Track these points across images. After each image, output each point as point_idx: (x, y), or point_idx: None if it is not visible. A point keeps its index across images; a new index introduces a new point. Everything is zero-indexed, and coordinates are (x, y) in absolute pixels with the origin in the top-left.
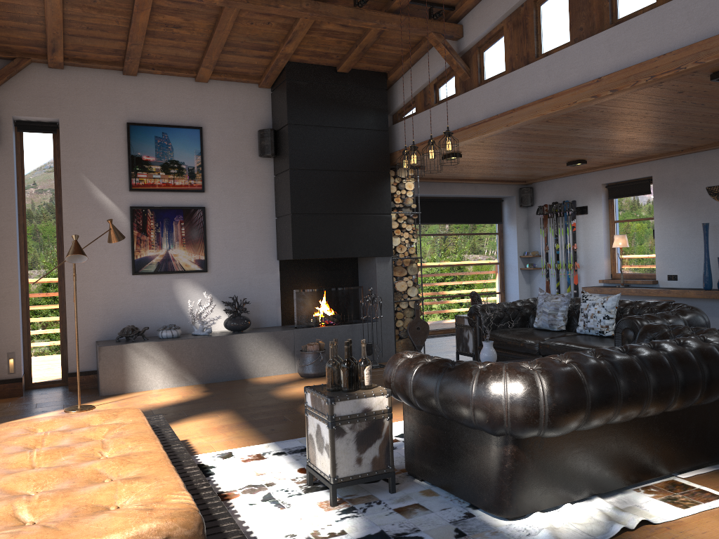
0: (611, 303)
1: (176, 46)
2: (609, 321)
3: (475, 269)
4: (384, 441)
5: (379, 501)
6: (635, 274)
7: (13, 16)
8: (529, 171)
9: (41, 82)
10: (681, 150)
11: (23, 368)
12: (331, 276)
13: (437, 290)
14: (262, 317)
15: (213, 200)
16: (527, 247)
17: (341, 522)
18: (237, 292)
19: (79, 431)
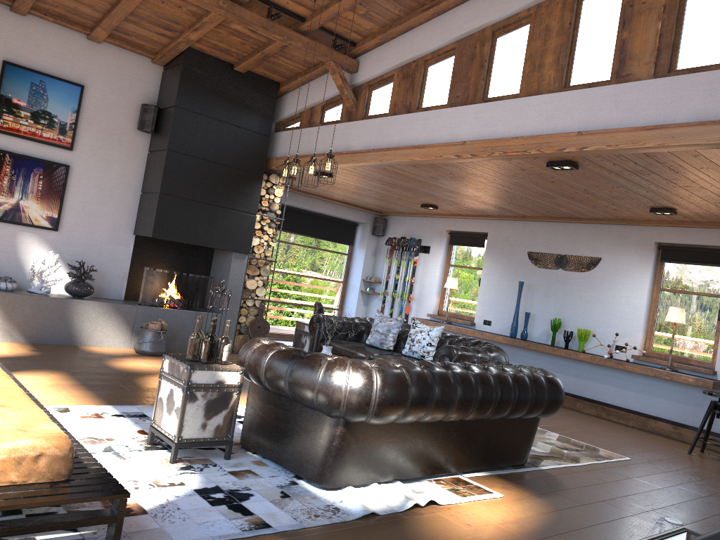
0: (435, 333)
1: (78, 0)
2: (430, 348)
3: (319, 283)
4: (229, 412)
5: (215, 464)
6: (458, 314)
7: None
8: (387, 204)
9: None
10: (515, 216)
11: None
12: (185, 261)
13: (281, 295)
14: (105, 288)
15: (80, 161)
16: (371, 272)
17: (180, 476)
18: (85, 258)
19: None
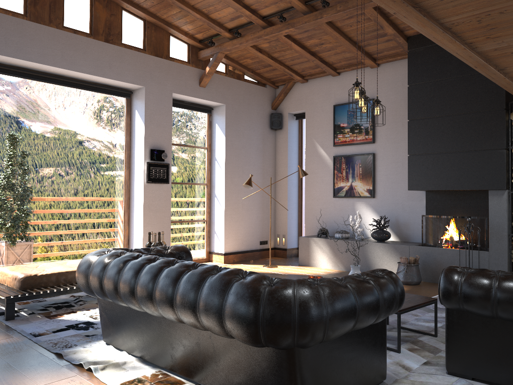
0: None
1: (337, 53)
2: None
3: None
4: None
5: None
6: None
7: (263, 66)
8: None
9: (299, 92)
10: None
11: (296, 244)
12: (472, 206)
13: None
14: (410, 234)
15: (380, 148)
16: None
17: None
18: (393, 213)
19: None
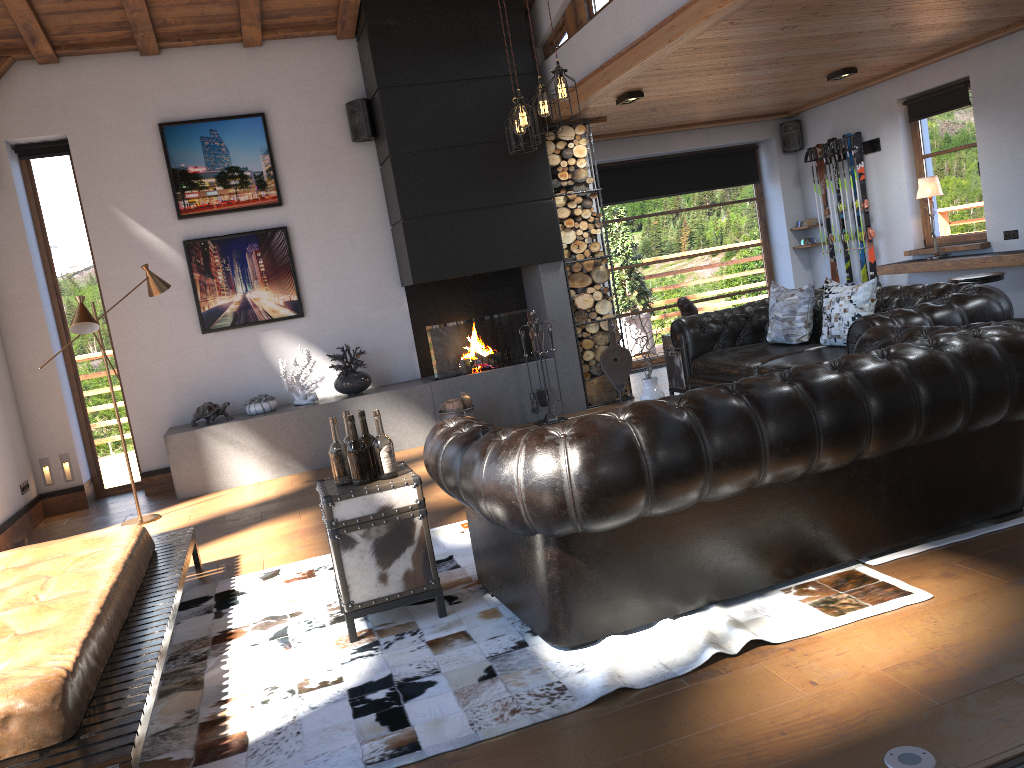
0: (862, 295)
1: (196, 2)
2: None
3: (724, 258)
4: (419, 548)
5: (417, 630)
6: (958, 236)
7: None
8: (779, 97)
9: (34, 86)
10: (1006, 26)
11: (88, 471)
12: (485, 299)
13: (667, 296)
14: (391, 369)
15: (297, 215)
16: (802, 213)
17: (347, 665)
18: (351, 339)
19: (38, 565)
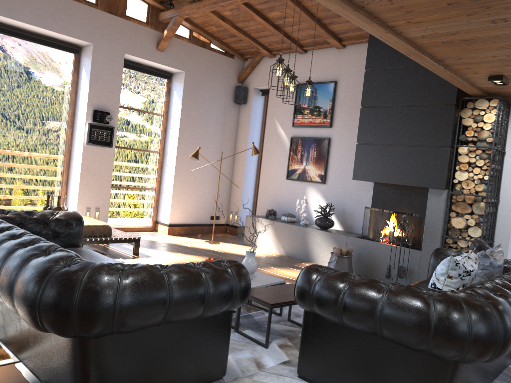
0: (440, 267)
1: (301, 29)
2: None
3: None
4: None
5: None
6: None
7: (229, 35)
8: None
9: (266, 67)
10: None
11: None
12: (416, 203)
13: None
14: (354, 225)
15: (336, 133)
16: None
17: None
18: (341, 202)
19: None
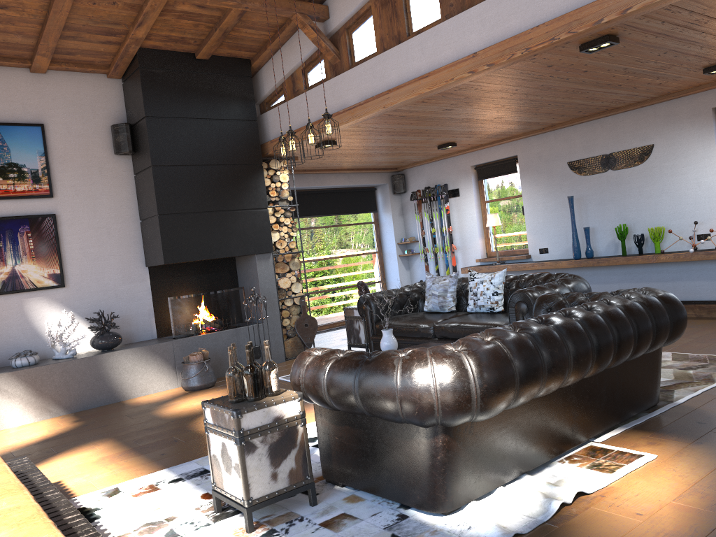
0: (498, 279)
1: (3, 31)
2: (498, 297)
3: (354, 260)
4: (300, 450)
5: (301, 517)
6: (508, 251)
7: None
8: (401, 157)
9: None
10: (542, 128)
11: None
12: (208, 279)
13: (318, 284)
14: (134, 331)
15: (65, 205)
16: (404, 233)
17: None
18: (103, 306)
19: None
